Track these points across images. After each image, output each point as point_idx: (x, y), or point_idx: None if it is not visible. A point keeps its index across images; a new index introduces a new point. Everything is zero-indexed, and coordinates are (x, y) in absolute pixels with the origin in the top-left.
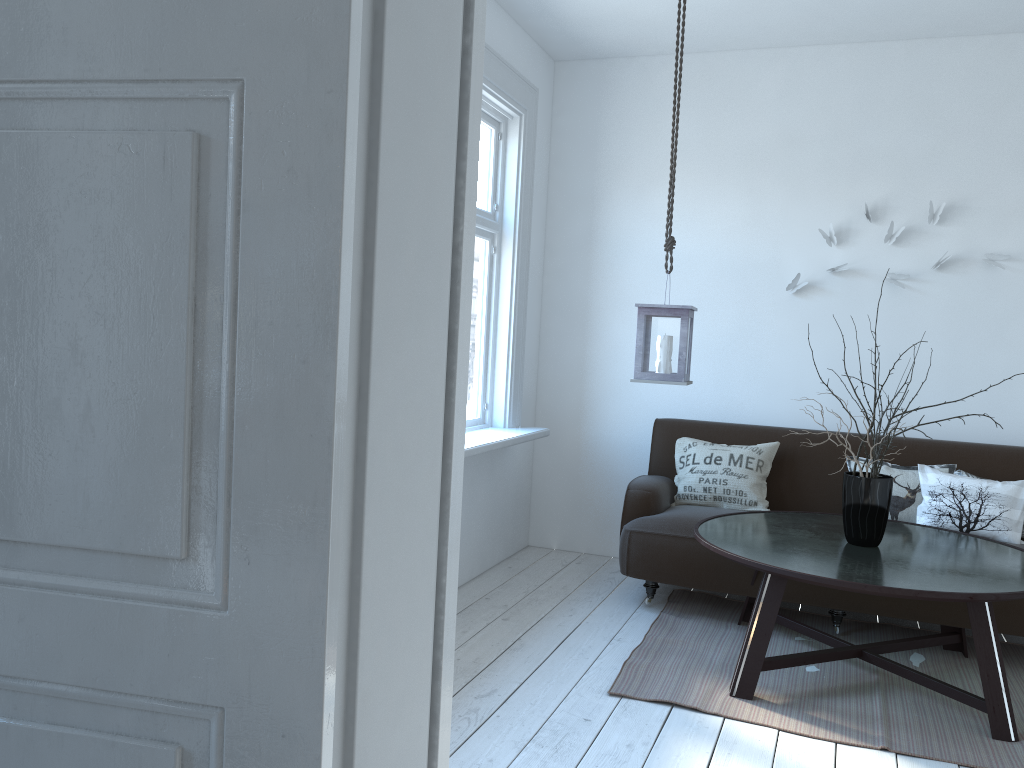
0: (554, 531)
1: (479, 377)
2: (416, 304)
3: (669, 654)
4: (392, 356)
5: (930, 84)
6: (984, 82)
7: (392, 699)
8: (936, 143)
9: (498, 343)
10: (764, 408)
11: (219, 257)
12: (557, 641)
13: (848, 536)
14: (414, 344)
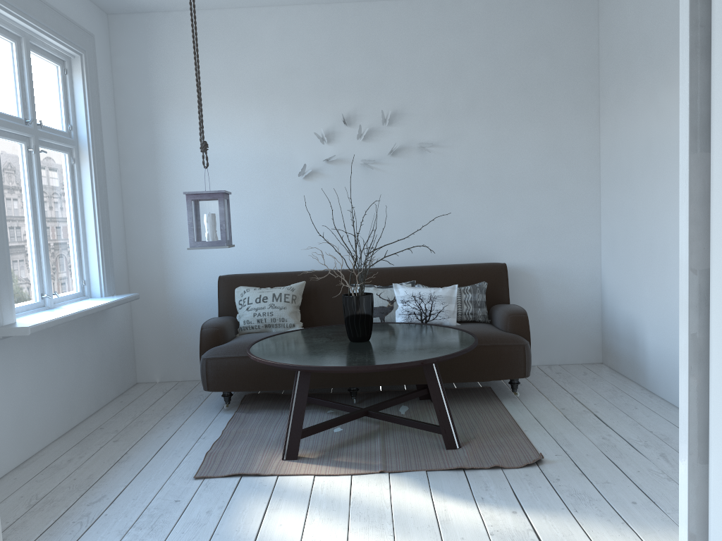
0: (156, 369)
1: (75, 260)
2: None
3: (240, 440)
4: None
5: (373, 32)
6: (405, 31)
7: None
8: (381, 72)
9: (87, 233)
10: (294, 259)
11: None
12: (157, 448)
13: (350, 337)
14: None
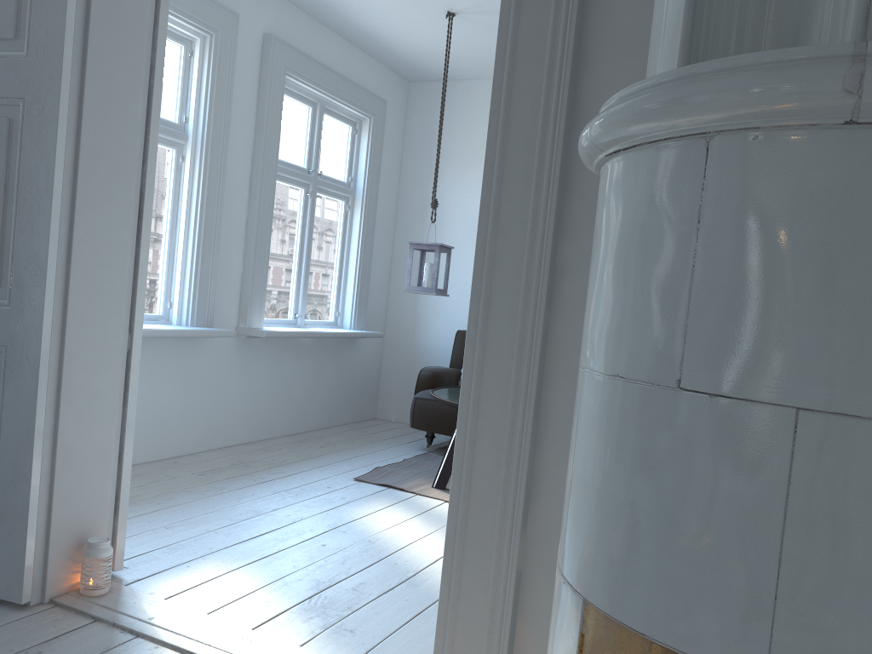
0: (393, 409)
1: (334, 294)
2: (108, 193)
3: (413, 469)
4: (90, 212)
5: None
6: None
7: (90, 362)
8: None
9: (349, 271)
10: None
11: (14, 167)
12: (346, 458)
13: None
14: (107, 210)
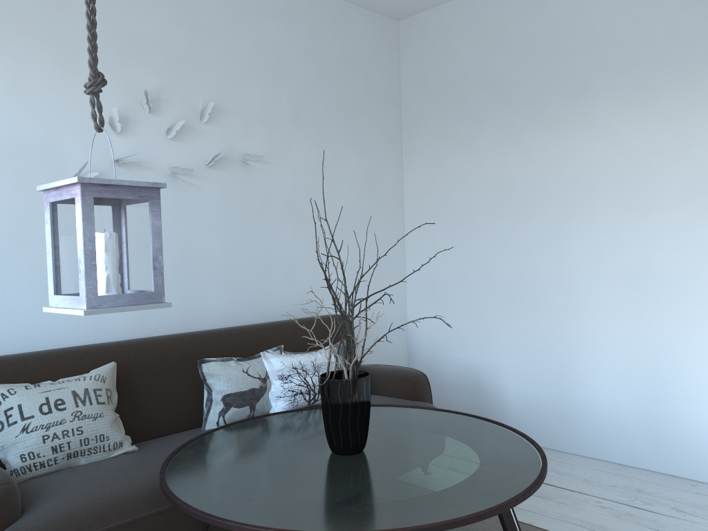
0: None
1: None
2: None
3: None
4: None
5: None
6: None
7: None
8: (194, 43)
9: None
10: (59, 325)
11: None
12: None
13: (344, 447)
14: None
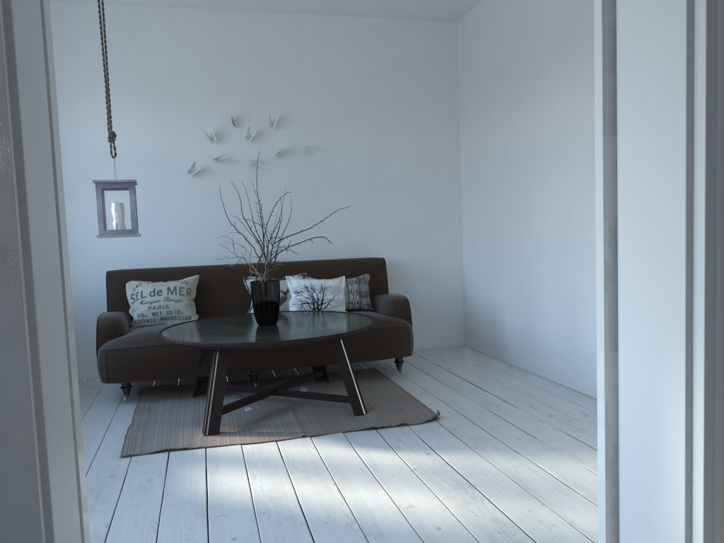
0: None
1: None
2: (37, 124)
3: (154, 424)
4: (32, 159)
5: (260, 40)
6: (290, 42)
7: (58, 413)
8: (268, 78)
9: None
10: (183, 255)
11: None
12: None
13: (259, 321)
14: (40, 154)
